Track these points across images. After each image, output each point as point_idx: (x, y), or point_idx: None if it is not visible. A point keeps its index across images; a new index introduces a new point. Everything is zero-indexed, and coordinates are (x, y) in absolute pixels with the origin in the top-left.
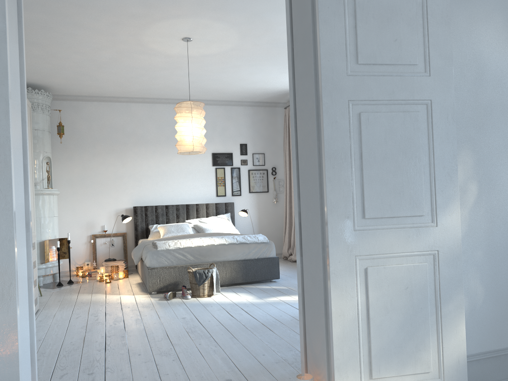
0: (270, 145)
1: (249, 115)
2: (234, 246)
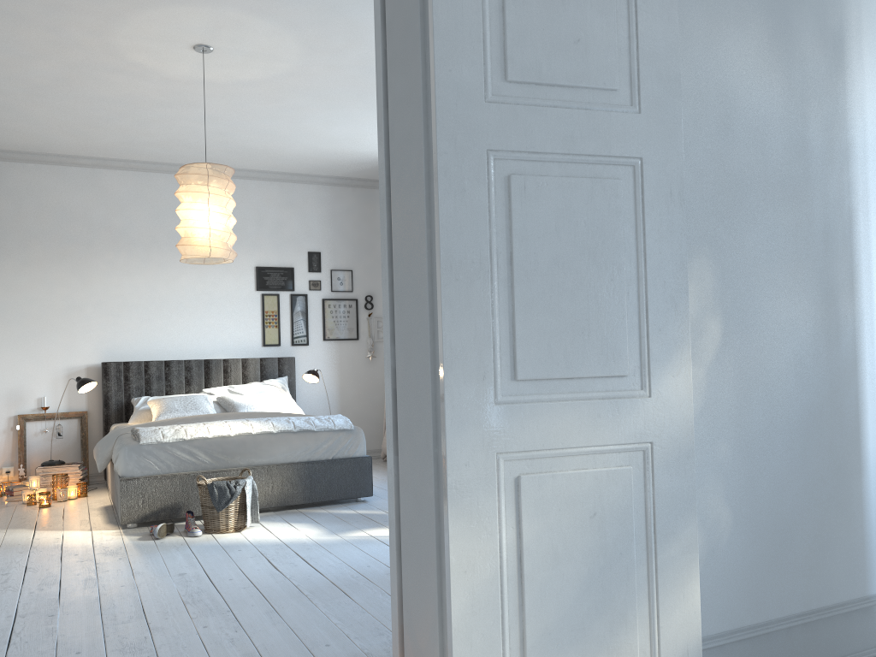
0: (362, 255)
1: (325, 201)
2: (289, 437)
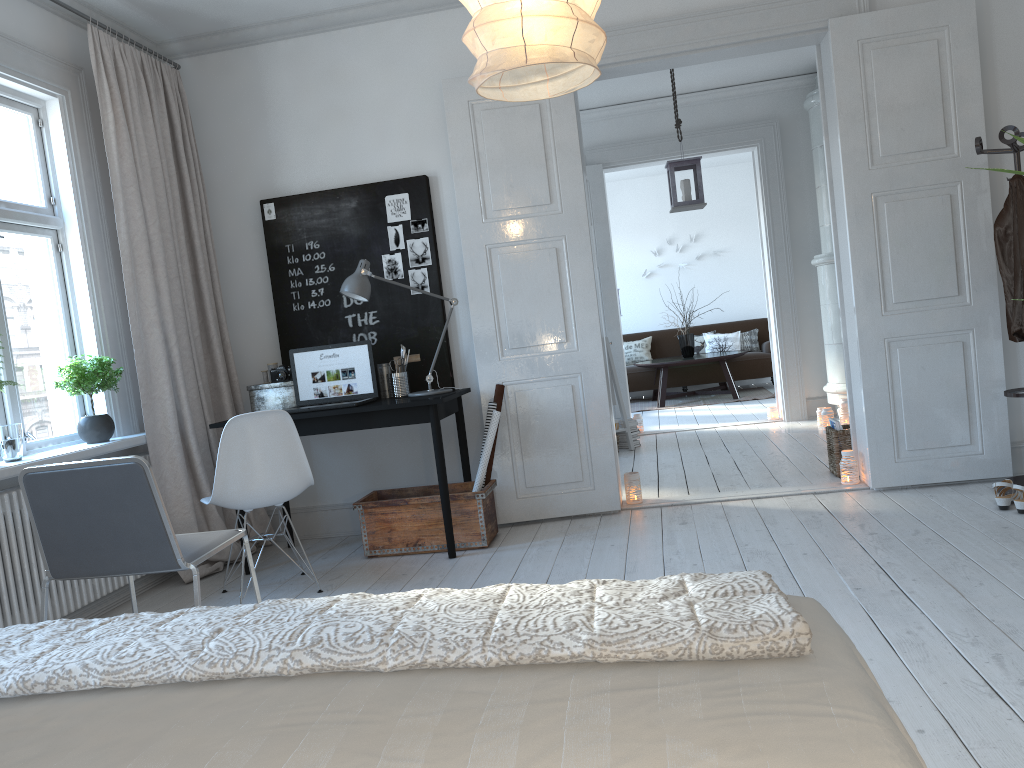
0: None
1: None
2: None
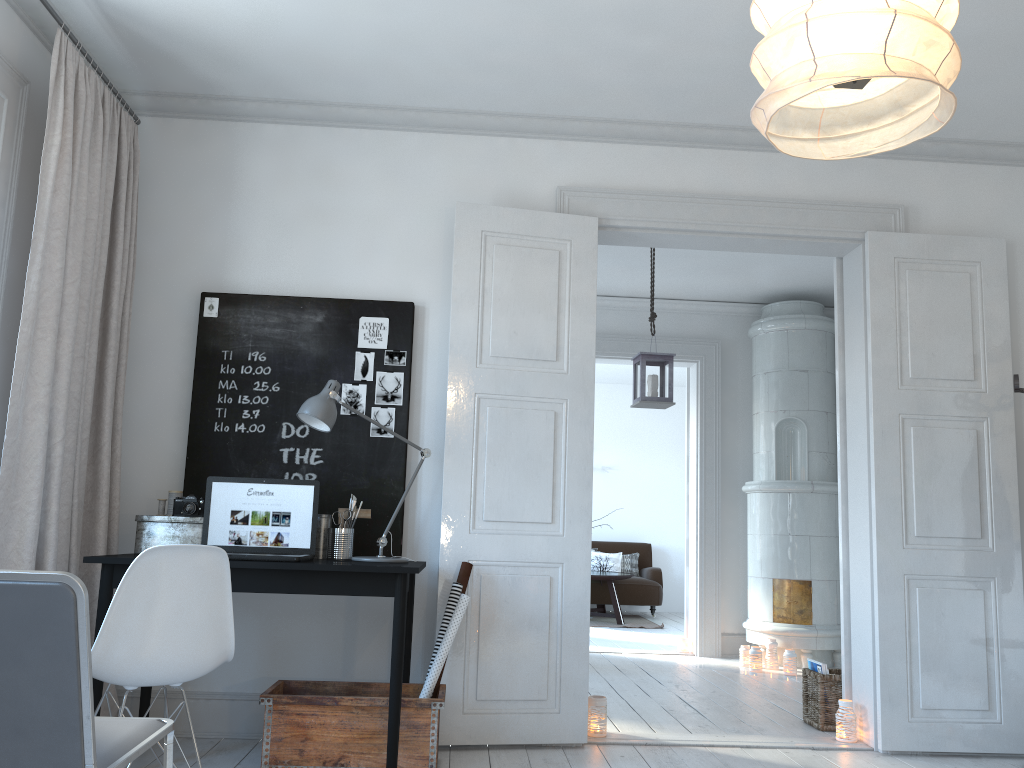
0: None
1: None
2: None
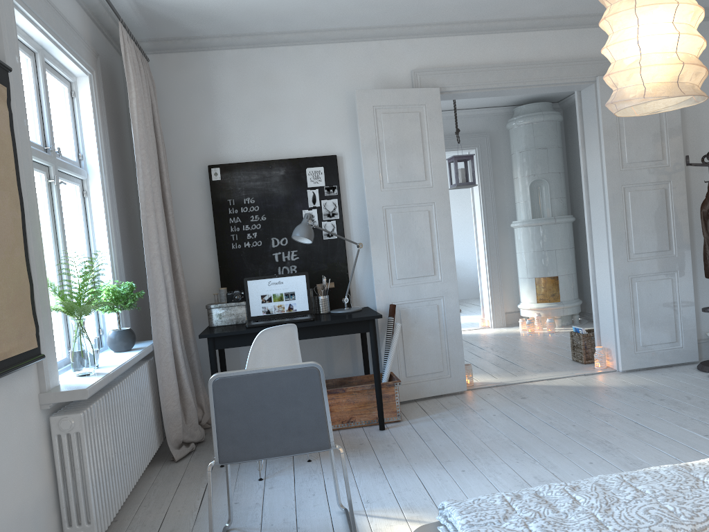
0: None
1: None
2: None
